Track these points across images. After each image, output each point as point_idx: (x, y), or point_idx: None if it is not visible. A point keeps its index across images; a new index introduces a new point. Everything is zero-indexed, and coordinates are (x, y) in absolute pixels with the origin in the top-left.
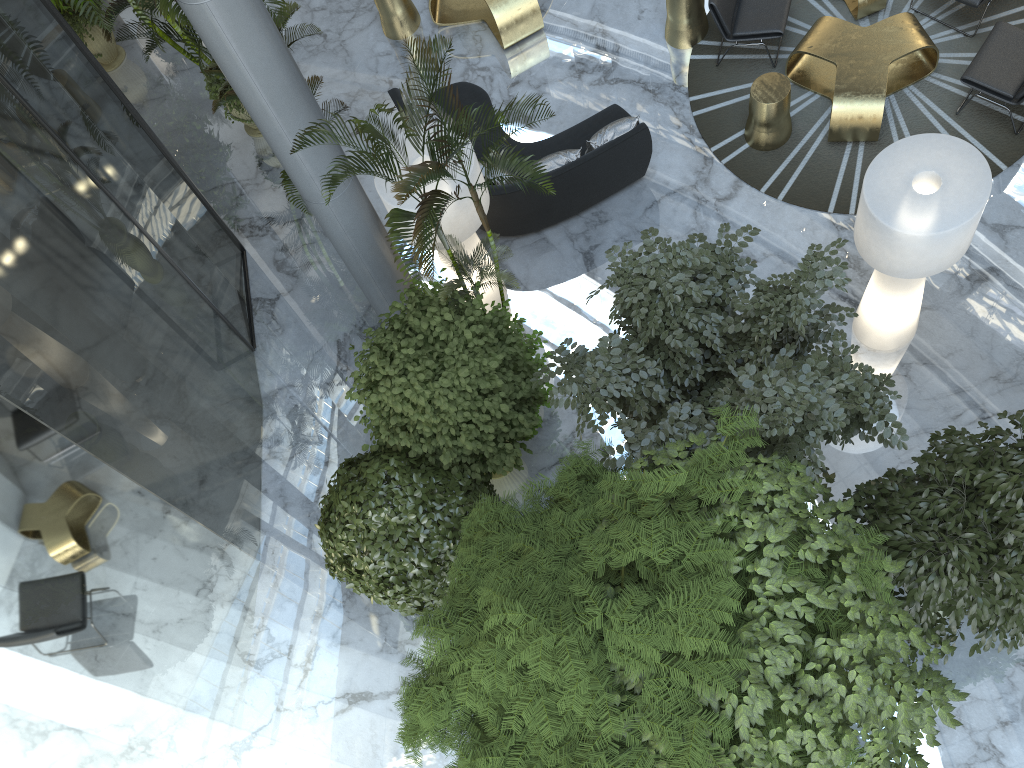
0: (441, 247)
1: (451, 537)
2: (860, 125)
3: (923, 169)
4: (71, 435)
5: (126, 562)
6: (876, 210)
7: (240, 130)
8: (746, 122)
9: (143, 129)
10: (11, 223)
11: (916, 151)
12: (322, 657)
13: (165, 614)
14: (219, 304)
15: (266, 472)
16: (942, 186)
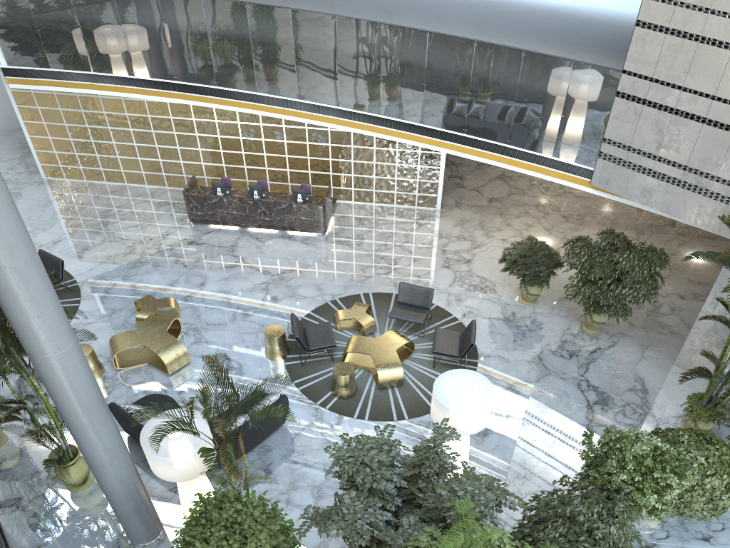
0: (192, 477)
1: None
2: (393, 378)
3: (459, 384)
4: None
5: None
6: (447, 404)
7: None
8: (332, 387)
9: None
10: None
11: (451, 377)
12: None
13: None
14: None
15: None
16: (471, 389)
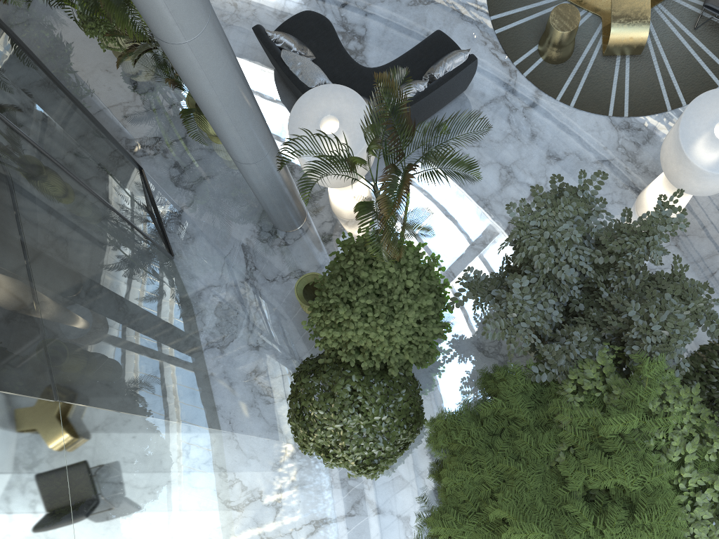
0: (344, 185)
1: (402, 425)
2: (630, 44)
3: None
4: (121, 408)
5: (166, 483)
6: (690, 154)
7: (109, 54)
8: (541, 41)
9: (65, 94)
10: (44, 250)
11: (714, 103)
12: (287, 497)
13: (190, 505)
14: (147, 231)
15: (208, 359)
16: None
